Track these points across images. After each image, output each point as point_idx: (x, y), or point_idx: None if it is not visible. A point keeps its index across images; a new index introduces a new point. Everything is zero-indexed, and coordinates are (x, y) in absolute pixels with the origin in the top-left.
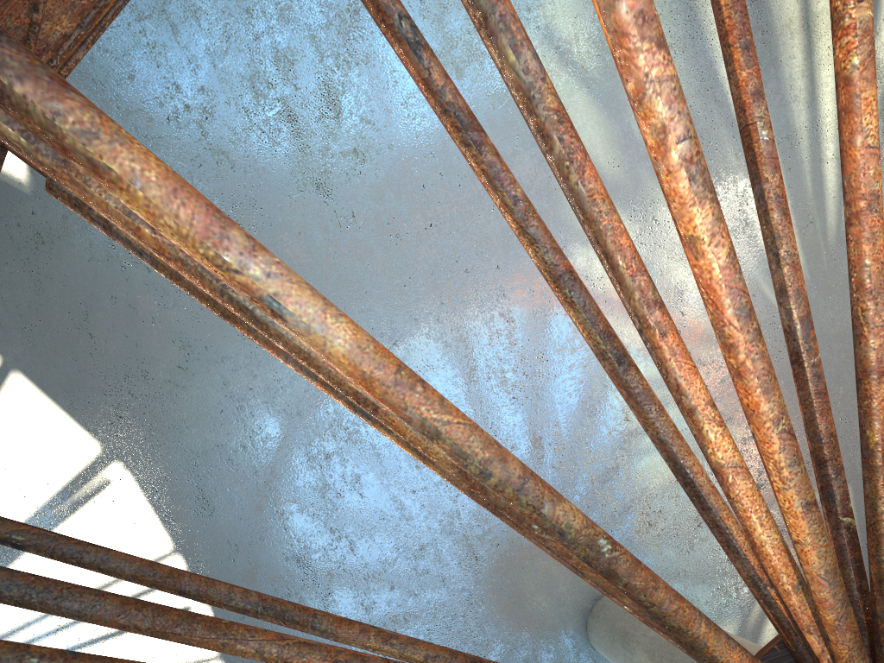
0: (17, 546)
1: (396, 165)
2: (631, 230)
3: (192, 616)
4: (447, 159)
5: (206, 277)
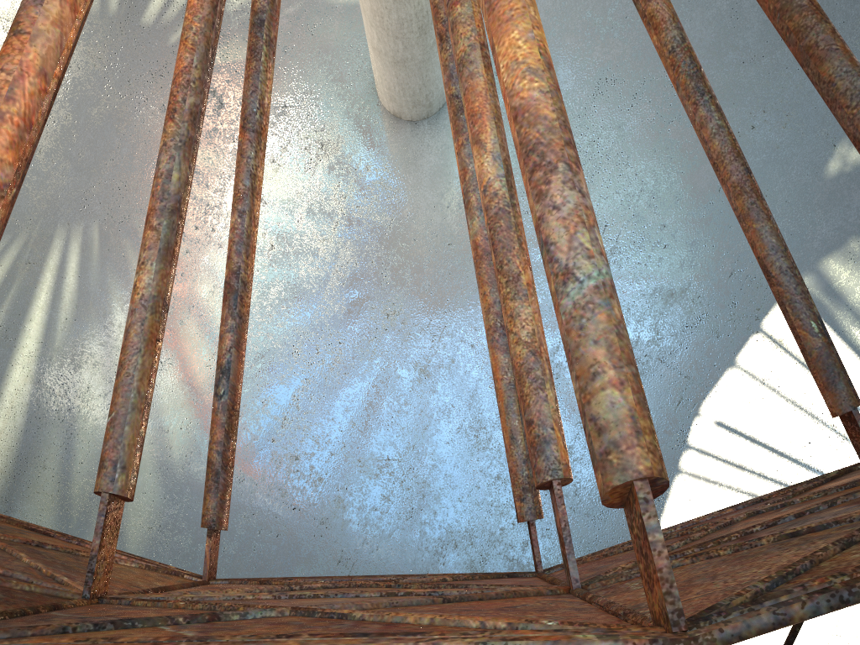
0: (822, 322)
1: (283, 563)
2: (161, 378)
3: (781, 10)
4: (247, 536)
5: (514, 221)
